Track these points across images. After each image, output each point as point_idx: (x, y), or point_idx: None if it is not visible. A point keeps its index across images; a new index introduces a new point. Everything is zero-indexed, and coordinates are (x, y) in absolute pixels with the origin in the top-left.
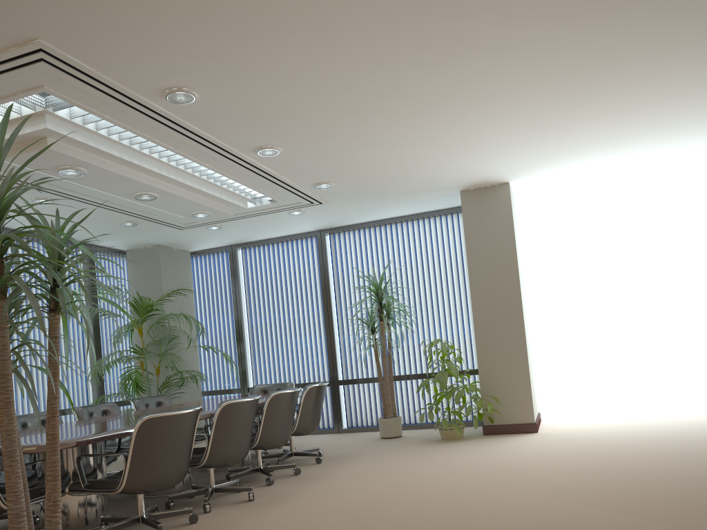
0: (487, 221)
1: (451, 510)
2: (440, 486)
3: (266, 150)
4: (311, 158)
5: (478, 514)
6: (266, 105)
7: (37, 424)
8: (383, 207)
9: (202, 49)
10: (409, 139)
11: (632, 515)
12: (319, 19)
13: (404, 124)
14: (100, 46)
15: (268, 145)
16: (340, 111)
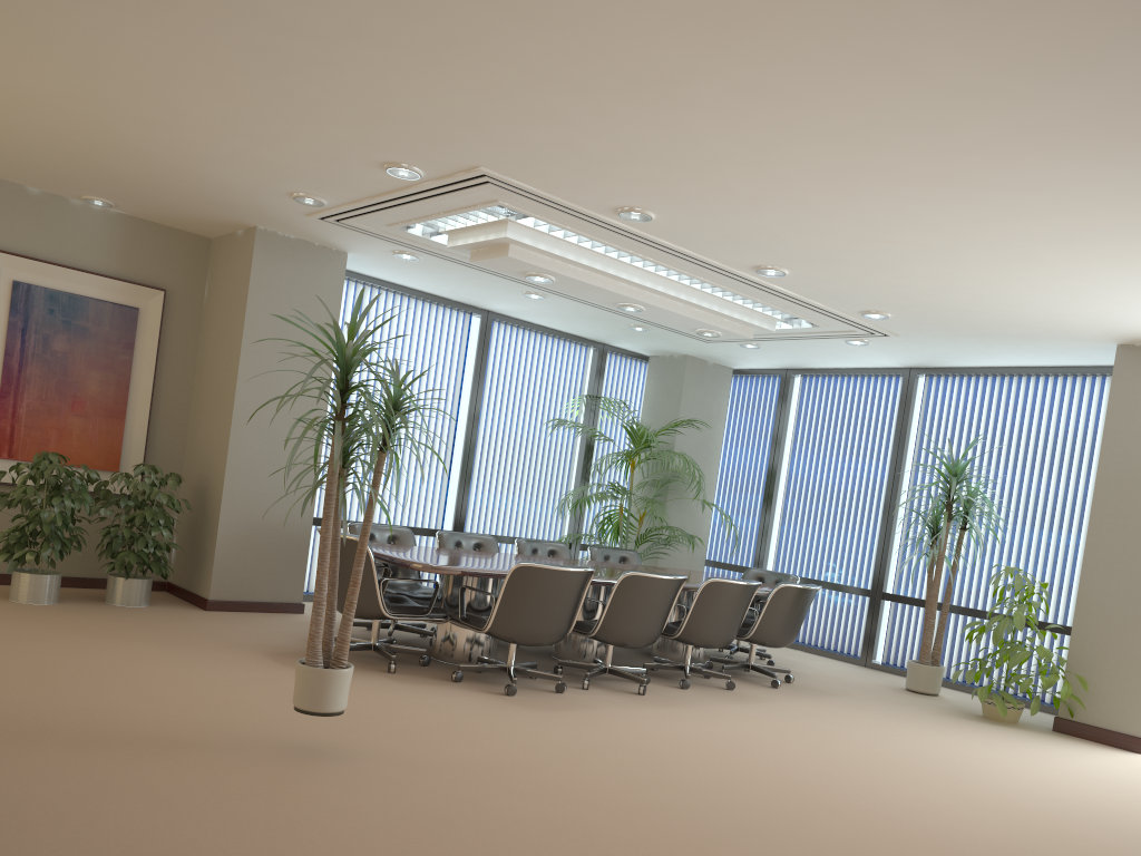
0: None
1: (823, 774)
2: (862, 753)
3: (765, 271)
4: (834, 283)
5: (843, 787)
6: (740, 227)
7: (472, 546)
8: (994, 351)
9: (638, 178)
10: (968, 273)
11: (1017, 853)
12: (752, 157)
13: (946, 257)
14: (537, 173)
15: (768, 265)
16: (839, 238)
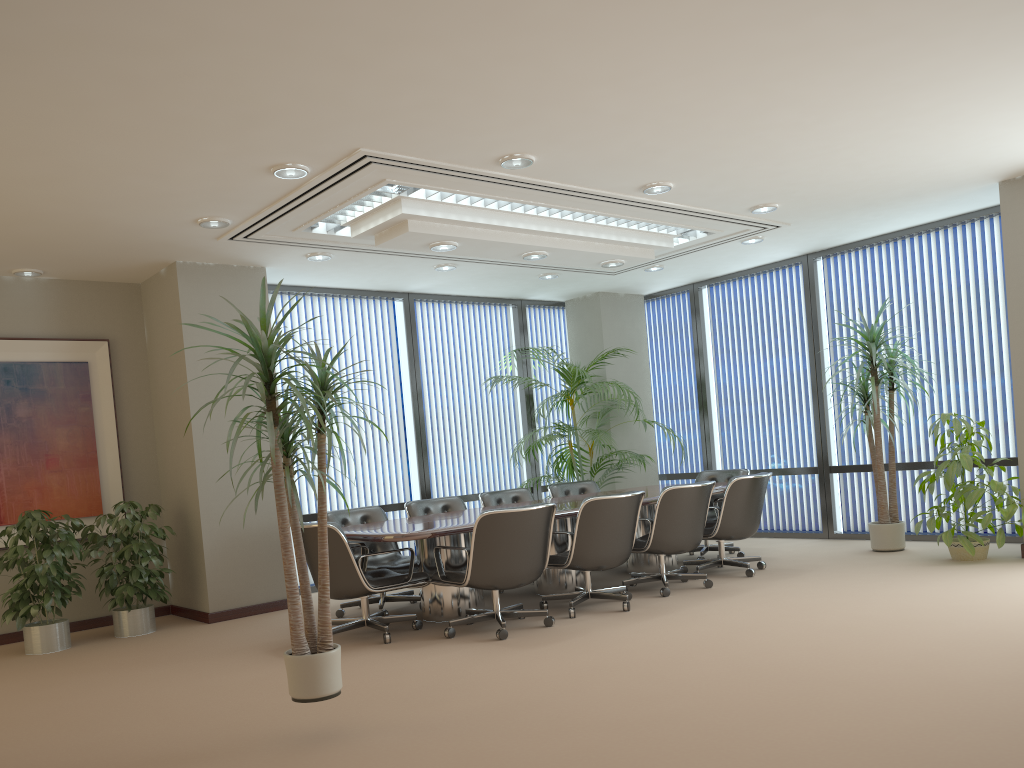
0: None
1: (818, 648)
2: (849, 619)
3: (651, 189)
4: (719, 185)
5: (840, 656)
6: (617, 149)
7: (440, 509)
8: (882, 217)
9: (509, 121)
10: (844, 143)
11: None
12: (613, 71)
13: (820, 131)
14: (414, 141)
15: (652, 182)
16: (714, 137)
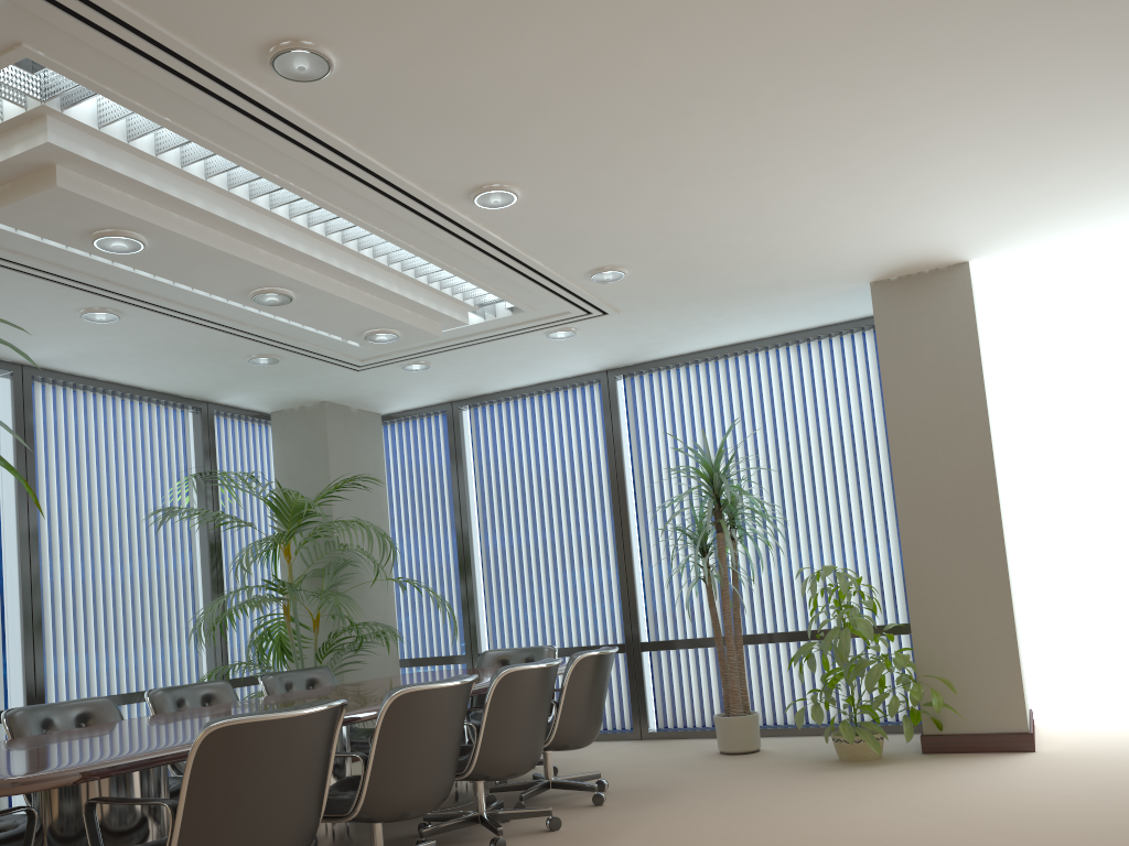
0: (926, 338)
1: None
2: None
3: (489, 194)
4: (579, 212)
5: None
6: (479, 81)
7: (73, 721)
8: (722, 320)
9: None
10: (775, 161)
11: None
12: None
13: (765, 124)
14: None
15: (494, 182)
16: (631, 94)
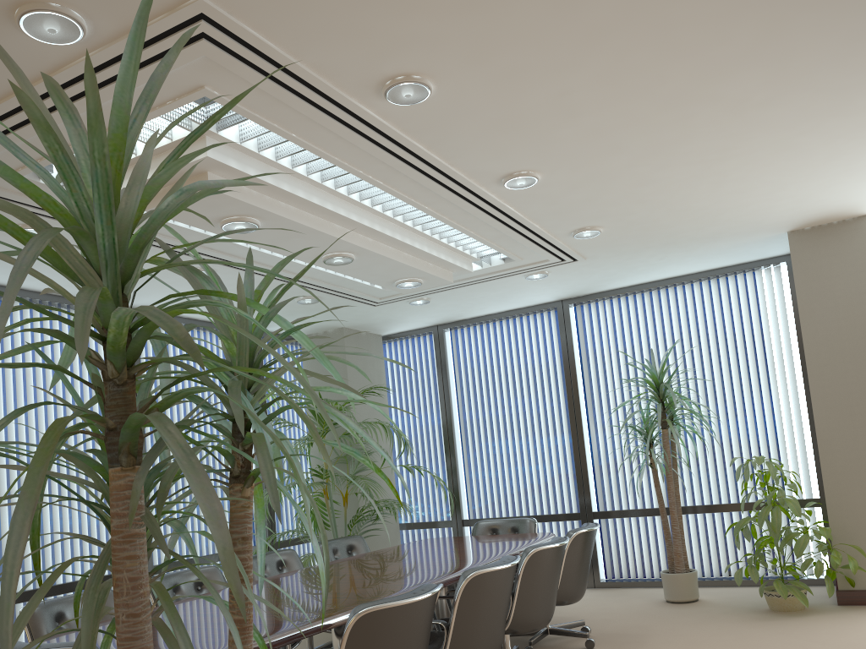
0: (835, 275)
1: None
2: None
3: (518, 179)
4: (580, 189)
5: None
6: (537, 98)
7: (193, 585)
8: (662, 262)
9: None
10: (744, 147)
11: None
12: None
13: (747, 121)
14: (293, 2)
15: (523, 170)
16: (650, 103)
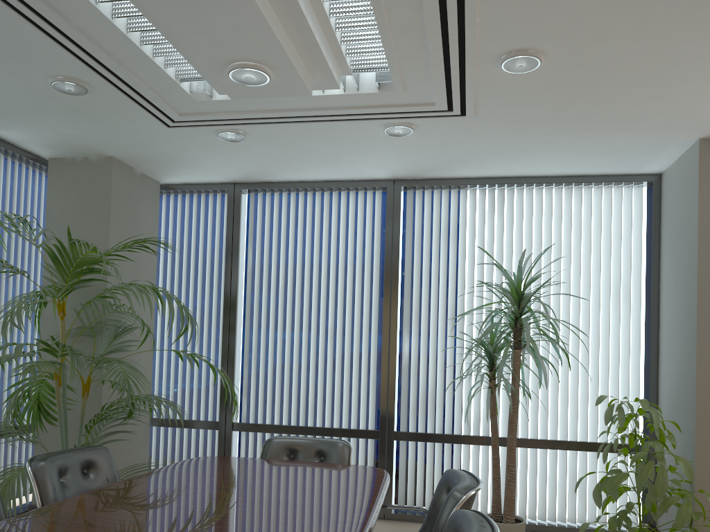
0: None
1: None
2: None
3: None
4: None
5: None
6: None
7: None
8: (541, 150)
9: None
10: None
11: None
12: None
13: None
14: None
15: None
16: None
